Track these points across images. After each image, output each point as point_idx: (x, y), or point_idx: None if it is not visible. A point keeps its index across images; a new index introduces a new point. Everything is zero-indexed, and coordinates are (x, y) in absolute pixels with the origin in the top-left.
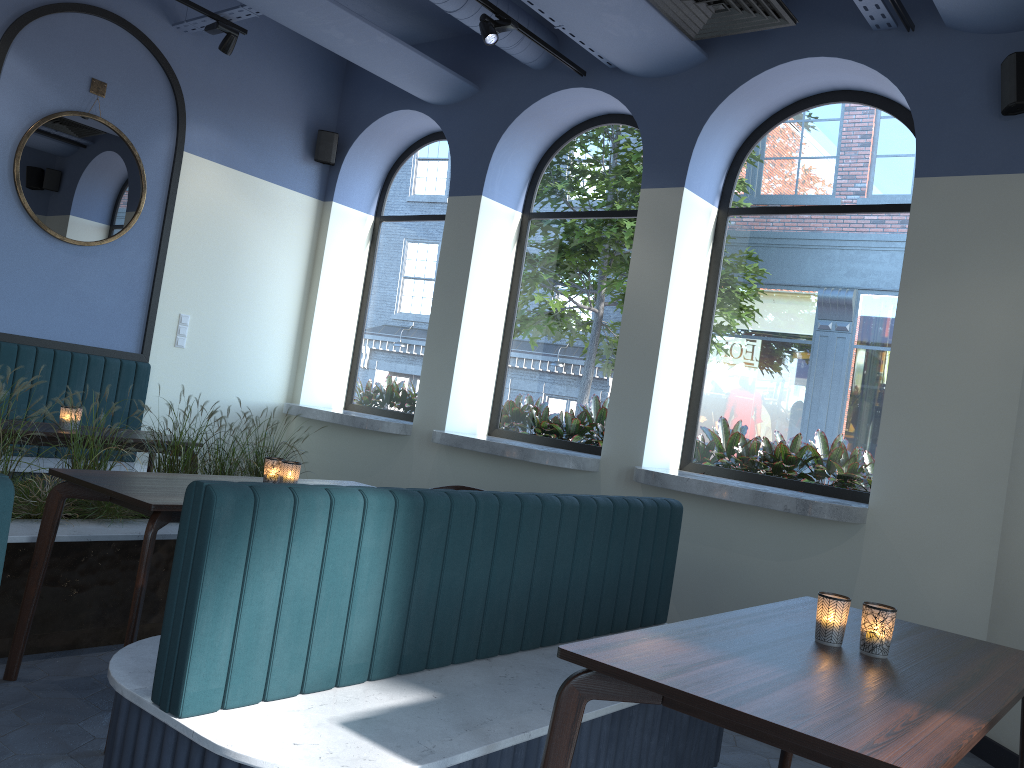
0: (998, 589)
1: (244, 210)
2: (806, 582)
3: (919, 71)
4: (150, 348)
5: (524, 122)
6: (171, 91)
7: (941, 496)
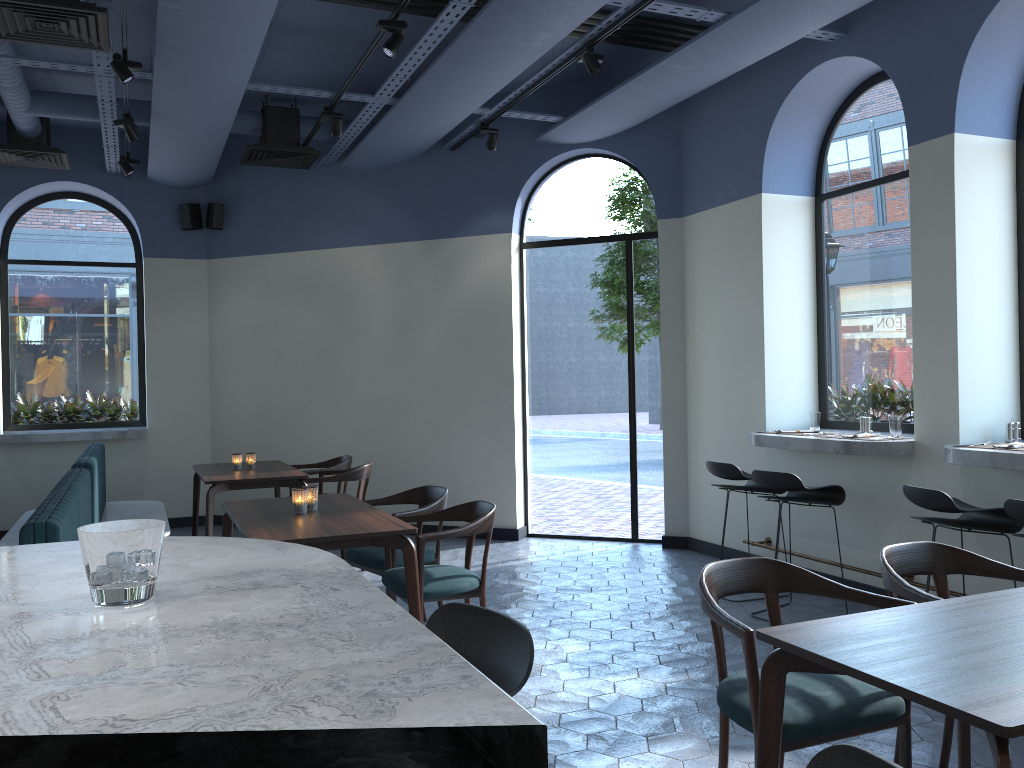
0: (214, 451)
1: None
2: (121, 473)
3: (137, 200)
4: None
5: None
6: None
7: (182, 415)
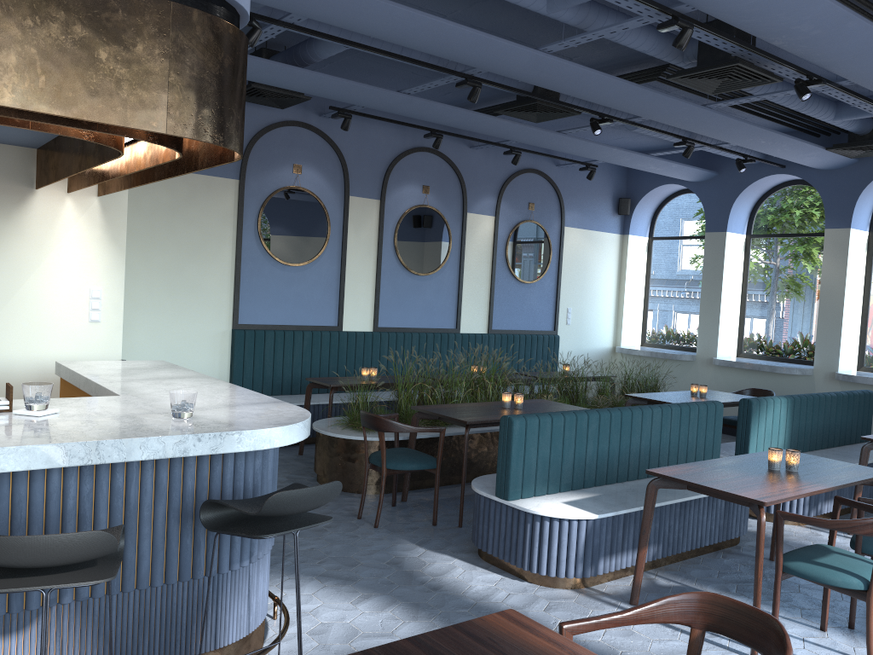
0: None
1: (589, 249)
2: None
3: None
4: (557, 327)
5: (747, 190)
6: (557, 198)
7: None
